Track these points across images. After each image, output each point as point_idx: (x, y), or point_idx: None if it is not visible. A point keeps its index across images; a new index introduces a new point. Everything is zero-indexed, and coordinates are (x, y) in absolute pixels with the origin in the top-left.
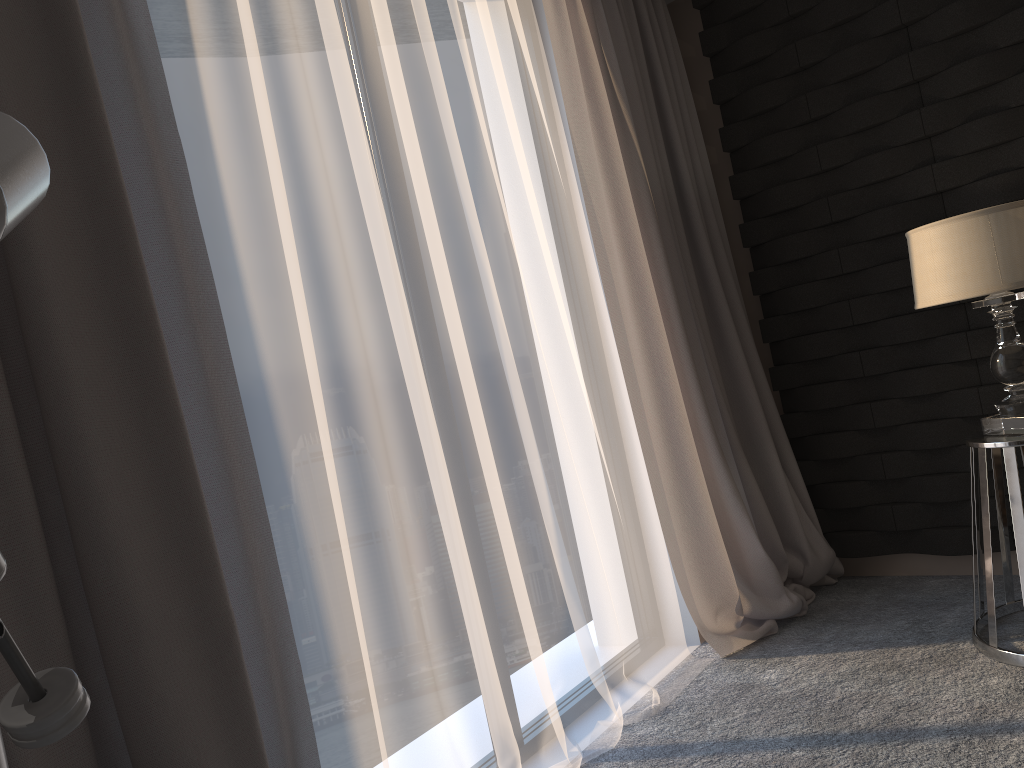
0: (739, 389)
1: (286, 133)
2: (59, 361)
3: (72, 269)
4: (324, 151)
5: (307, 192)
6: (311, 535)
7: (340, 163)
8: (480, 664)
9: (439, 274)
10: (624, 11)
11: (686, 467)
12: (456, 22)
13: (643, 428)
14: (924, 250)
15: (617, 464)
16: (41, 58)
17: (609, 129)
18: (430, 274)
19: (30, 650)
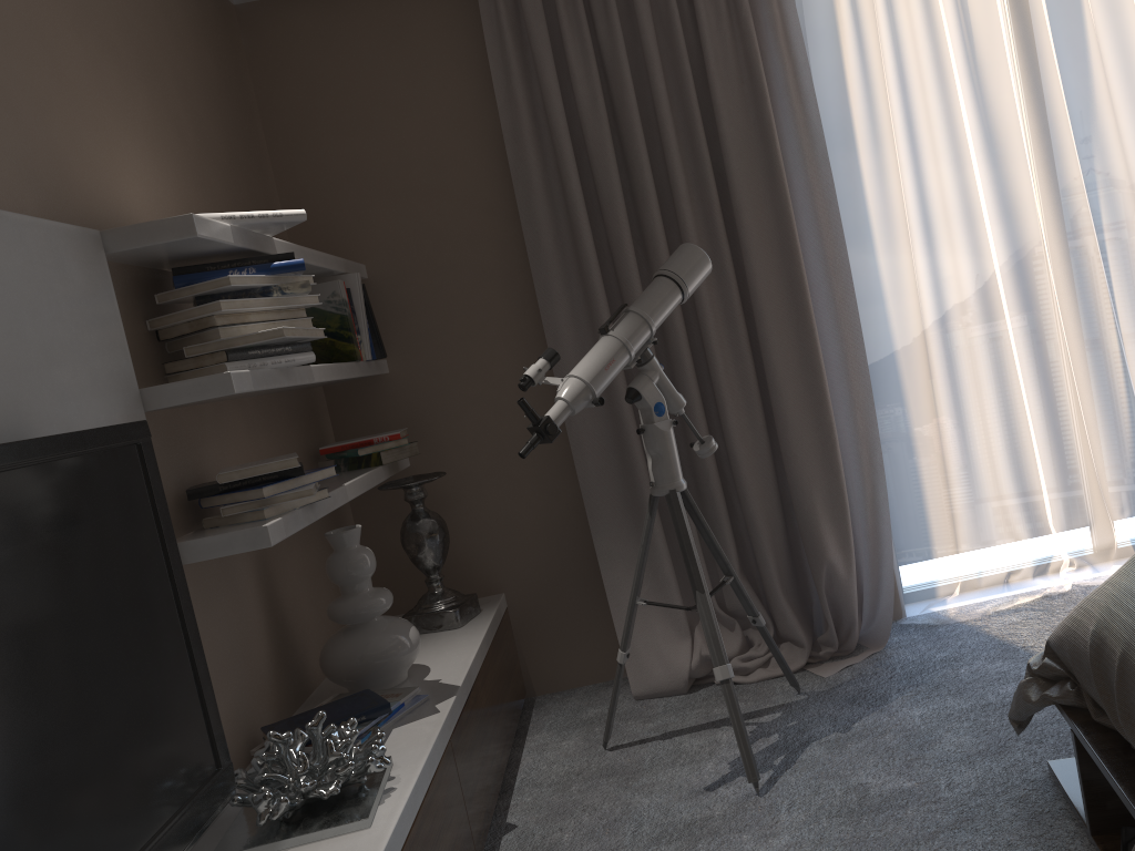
0: None
1: (910, 136)
2: (759, 306)
3: (769, 260)
4: (937, 141)
5: (920, 174)
6: (905, 386)
7: (948, 146)
8: (1029, 480)
9: (1024, 211)
10: None
11: None
12: None
13: None
14: None
15: None
16: (759, 155)
17: None
18: (1017, 212)
19: (749, 425)
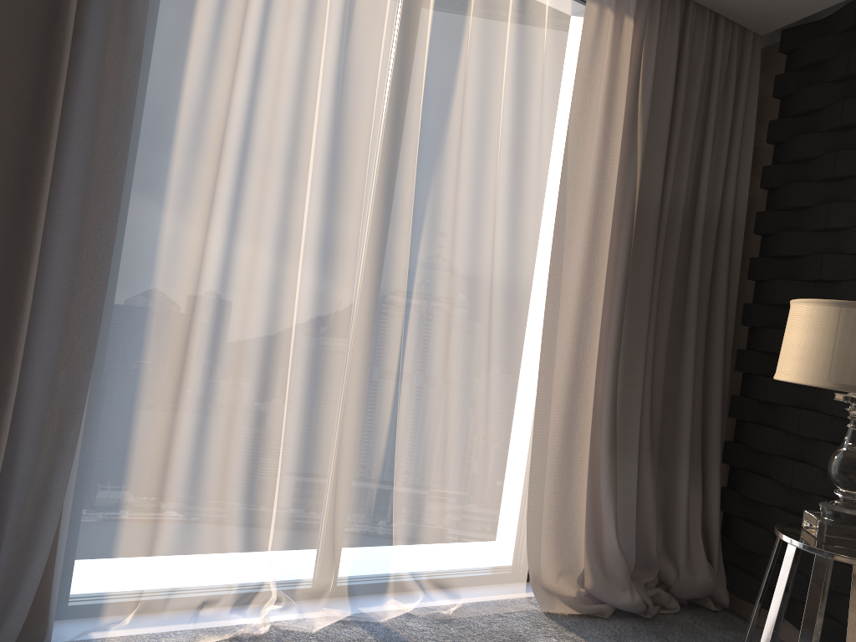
0: (678, 400)
1: (254, 84)
2: None
3: (4, 135)
4: (281, 102)
5: (250, 128)
6: (148, 356)
7: (291, 113)
8: (260, 500)
9: (347, 213)
10: (691, 44)
11: (573, 442)
12: (462, 27)
13: (545, 395)
14: (788, 323)
15: (505, 414)
16: (45, 4)
17: (613, 141)
18: (340, 211)
19: None
